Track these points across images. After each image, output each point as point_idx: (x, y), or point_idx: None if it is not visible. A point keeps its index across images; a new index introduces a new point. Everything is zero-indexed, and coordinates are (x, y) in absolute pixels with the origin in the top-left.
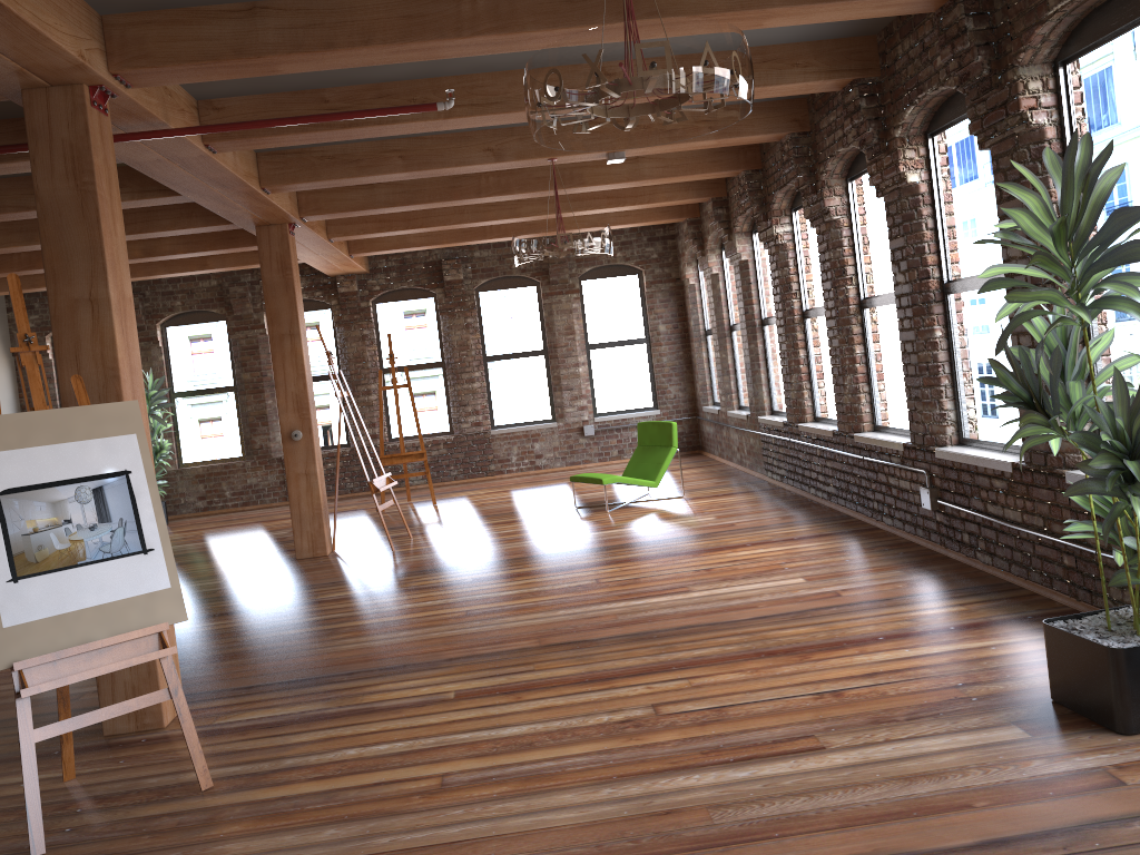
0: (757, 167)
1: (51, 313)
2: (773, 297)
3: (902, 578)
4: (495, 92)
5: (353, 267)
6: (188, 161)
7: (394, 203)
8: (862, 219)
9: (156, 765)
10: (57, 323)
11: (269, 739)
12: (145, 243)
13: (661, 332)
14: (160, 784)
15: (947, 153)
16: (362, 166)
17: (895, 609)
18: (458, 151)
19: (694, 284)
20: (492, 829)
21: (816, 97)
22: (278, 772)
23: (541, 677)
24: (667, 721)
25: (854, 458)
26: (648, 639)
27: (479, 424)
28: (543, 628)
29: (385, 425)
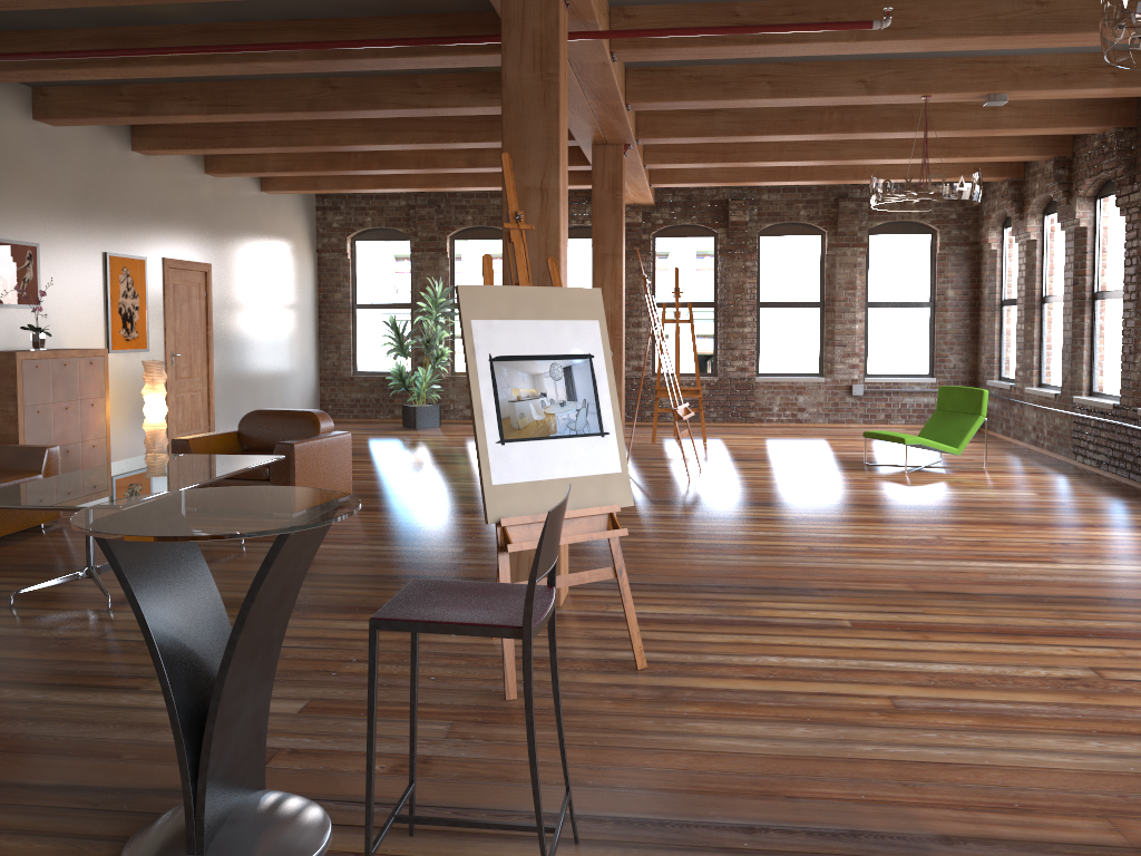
0: (1131, 125)
1: (504, 198)
2: (1123, 269)
3: None
4: (914, 17)
5: (644, 198)
6: (586, 68)
7: (731, 132)
8: None
9: (574, 639)
10: (507, 208)
11: (676, 634)
12: (470, 154)
13: (949, 297)
14: (590, 656)
15: None
16: (728, 89)
17: None
18: (828, 81)
19: (995, 250)
20: (983, 759)
21: None
22: (706, 665)
23: (938, 621)
24: (1120, 687)
25: None
26: (1039, 602)
27: (744, 370)
28: (907, 574)
29: (650, 359)
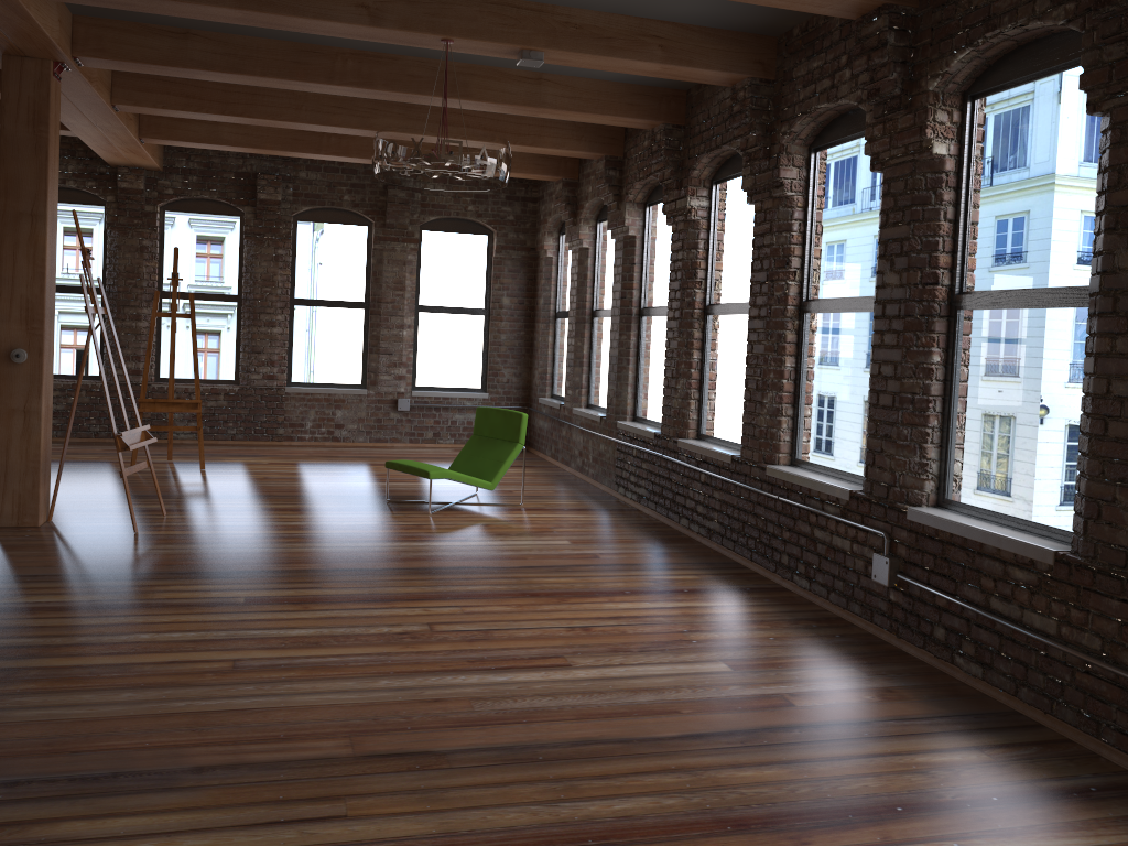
0: (680, 122)
1: None
2: (669, 283)
3: (863, 682)
4: None
5: (142, 158)
6: None
7: (212, 66)
8: (823, 201)
9: None
10: None
11: None
12: None
13: (505, 305)
14: None
15: (996, 123)
16: None
17: (887, 745)
18: None
19: (551, 257)
20: None
21: (794, 36)
22: None
23: (361, 838)
24: None
25: (761, 494)
26: (531, 763)
27: (272, 378)
28: (358, 714)
29: (154, 361)
